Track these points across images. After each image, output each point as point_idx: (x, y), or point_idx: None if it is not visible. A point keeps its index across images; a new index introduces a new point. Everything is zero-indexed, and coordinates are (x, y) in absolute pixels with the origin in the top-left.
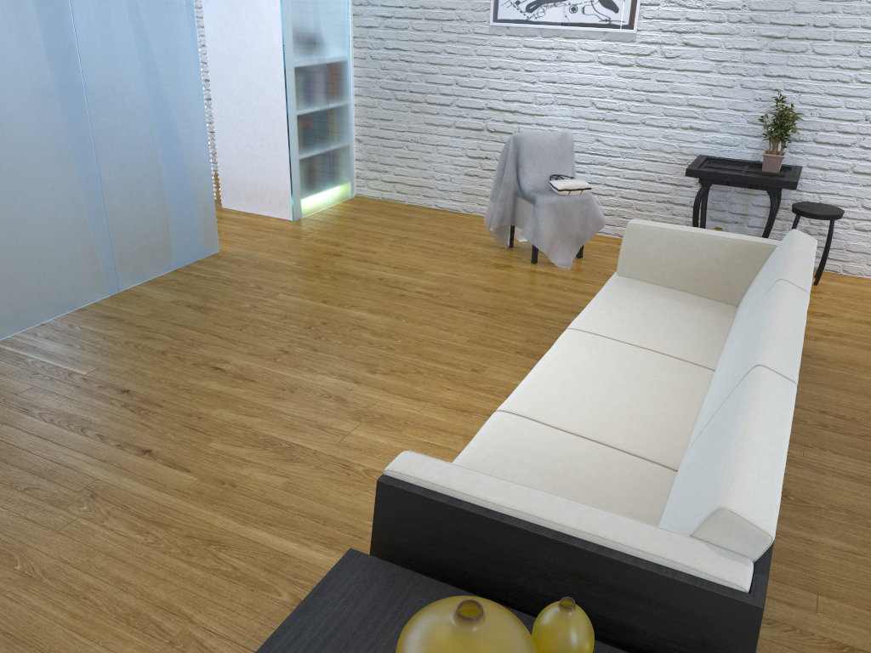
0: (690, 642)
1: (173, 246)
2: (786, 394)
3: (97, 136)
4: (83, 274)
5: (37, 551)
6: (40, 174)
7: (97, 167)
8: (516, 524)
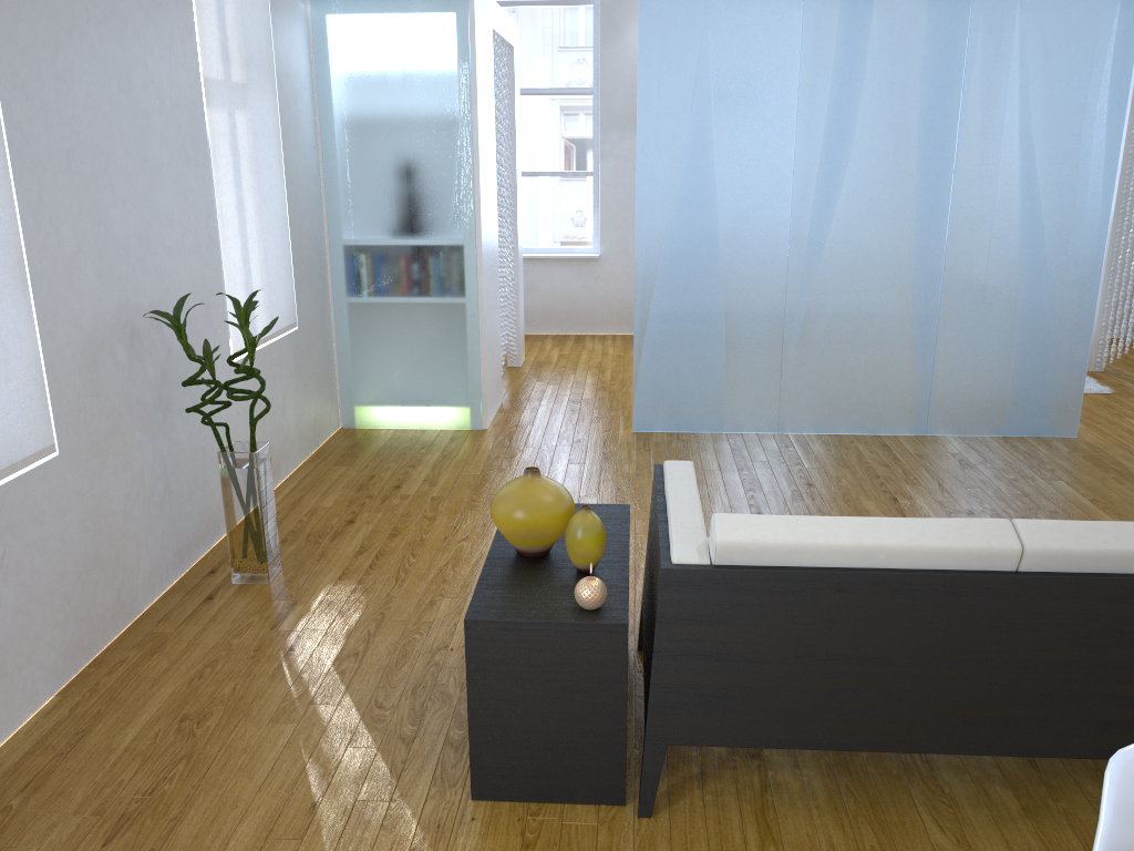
0: (654, 598)
1: (1009, 411)
2: (974, 538)
3: (946, 284)
4: (891, 405)
5: (633, 521)
6: (875, 307)
7: (937, 312)
8: (658, 499)
